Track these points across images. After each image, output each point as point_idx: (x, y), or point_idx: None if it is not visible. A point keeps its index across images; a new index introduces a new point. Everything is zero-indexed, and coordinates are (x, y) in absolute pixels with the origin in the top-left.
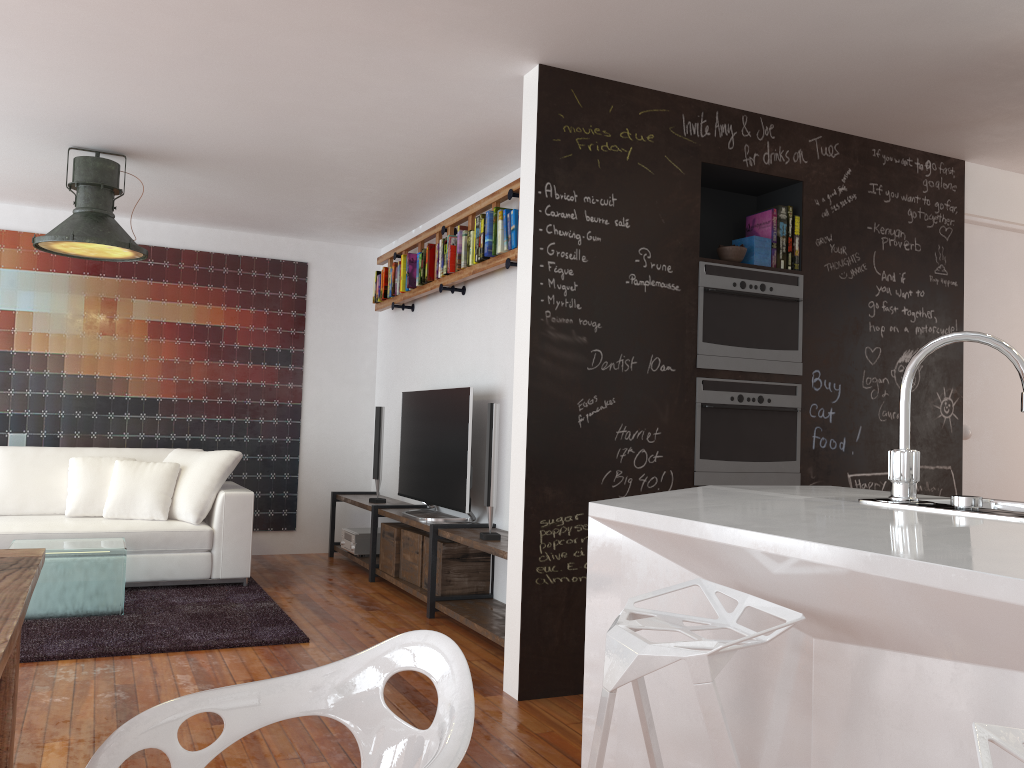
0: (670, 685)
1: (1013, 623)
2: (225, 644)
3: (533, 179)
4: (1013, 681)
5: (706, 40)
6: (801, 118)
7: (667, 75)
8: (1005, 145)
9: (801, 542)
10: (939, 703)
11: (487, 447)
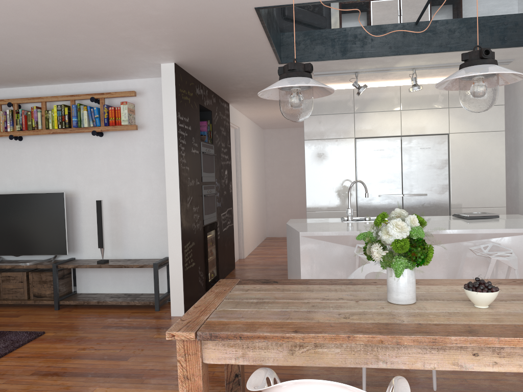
0: (335, 274)
1: (434, 237)
2: (16, 347)
3: (175, 110)
4: None
5: (233, 70)
6: (213, 88)
7: (204, 73)
8: (245, 102)
9: None
10: None
11: (99, 221)
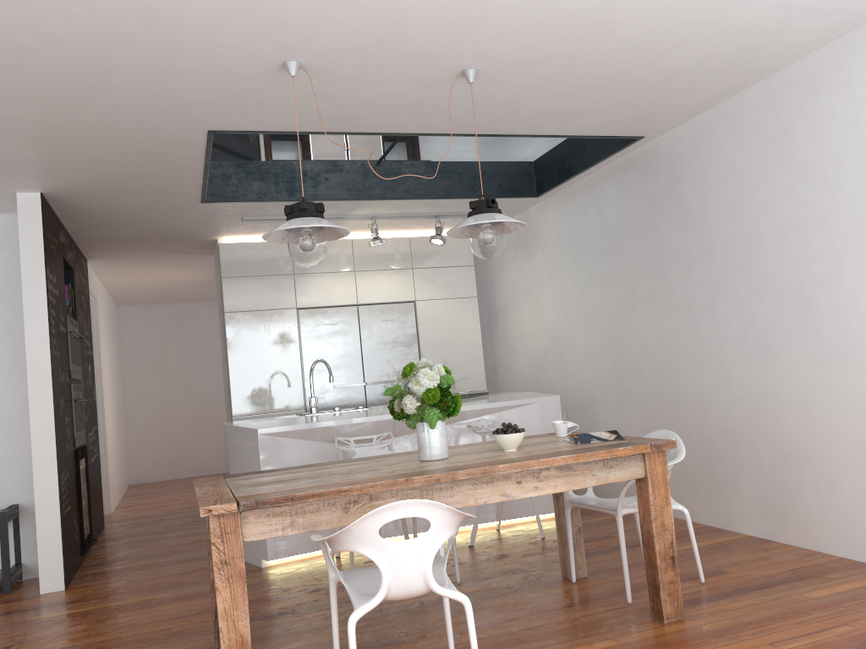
0: None
1: None
2: None
3: (43, 264)
4: None
5: (128, 208)
6: (77, 235)
7: (78, 211)
8: (116, 258)
9: (372, 416)
10: (402, 446)
11: None
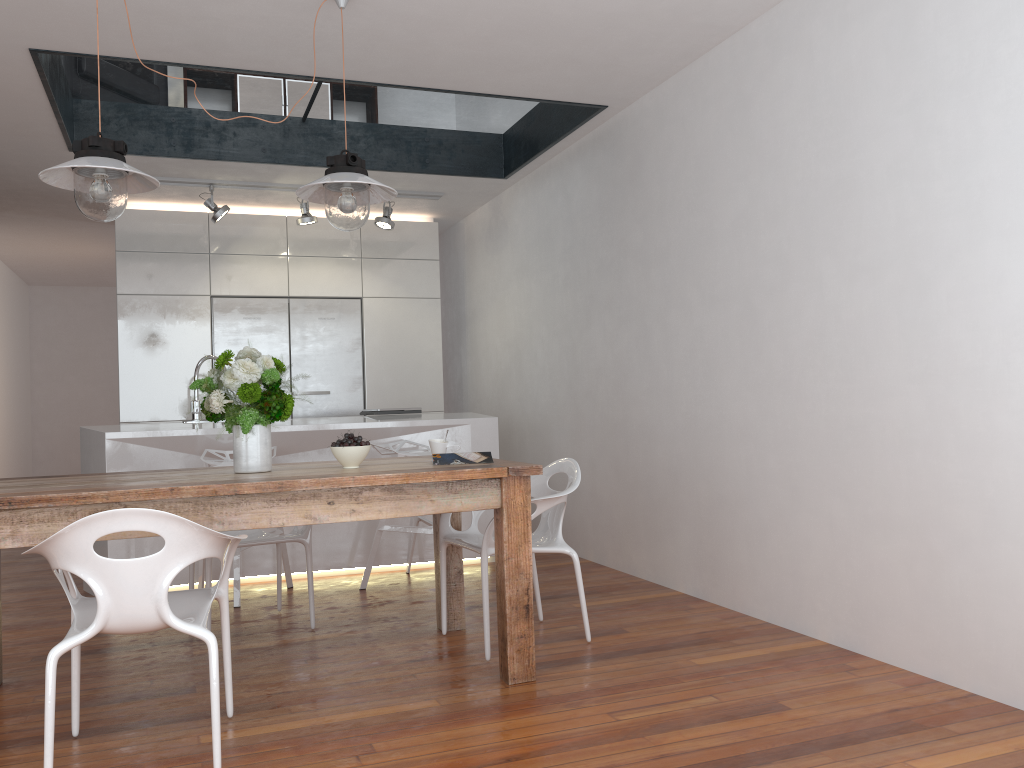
0: None
1: (326, 435)
2: None
3: None
4: (318, 452)
5: None
6: None
7: None
8: None
9: None
10: None
11: None
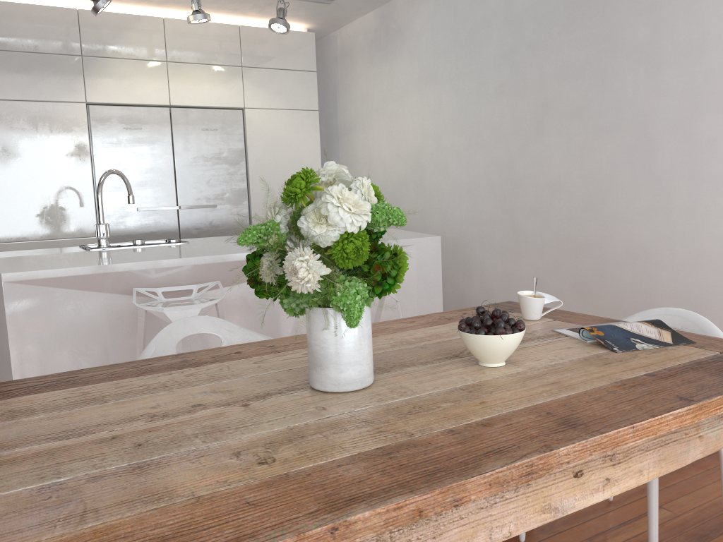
0: (90, 353)
1: None
2: None
3: None
4: None
5: None
6: None
7: None
8: None
9: (191, 258)
10: (233, 299)
11: None
